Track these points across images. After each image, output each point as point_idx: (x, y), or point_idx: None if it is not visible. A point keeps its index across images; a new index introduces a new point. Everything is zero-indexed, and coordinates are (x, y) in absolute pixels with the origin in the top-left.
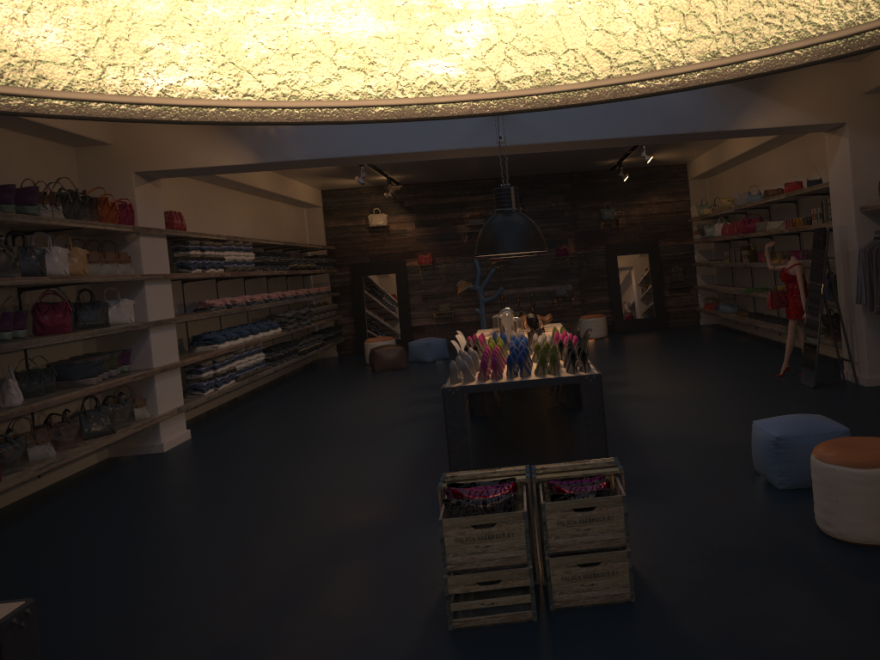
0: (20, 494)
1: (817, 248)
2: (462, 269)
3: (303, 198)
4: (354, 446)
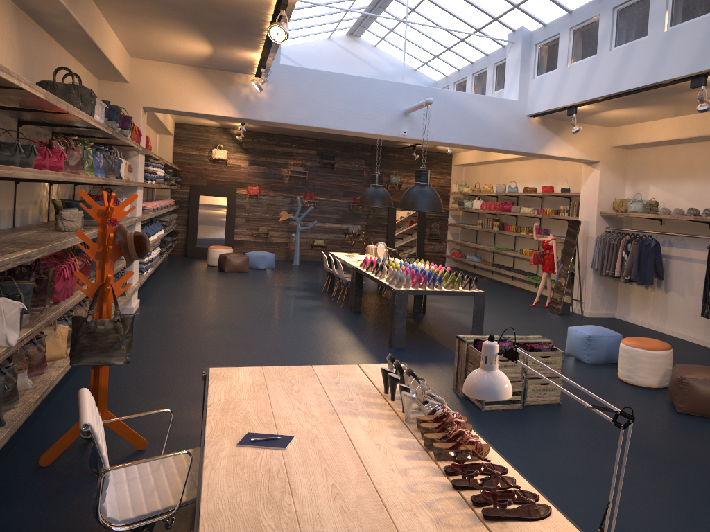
0: None
1: (571, 232)
2: (281, 202)
3: (169, 128)
4: (289, 322)
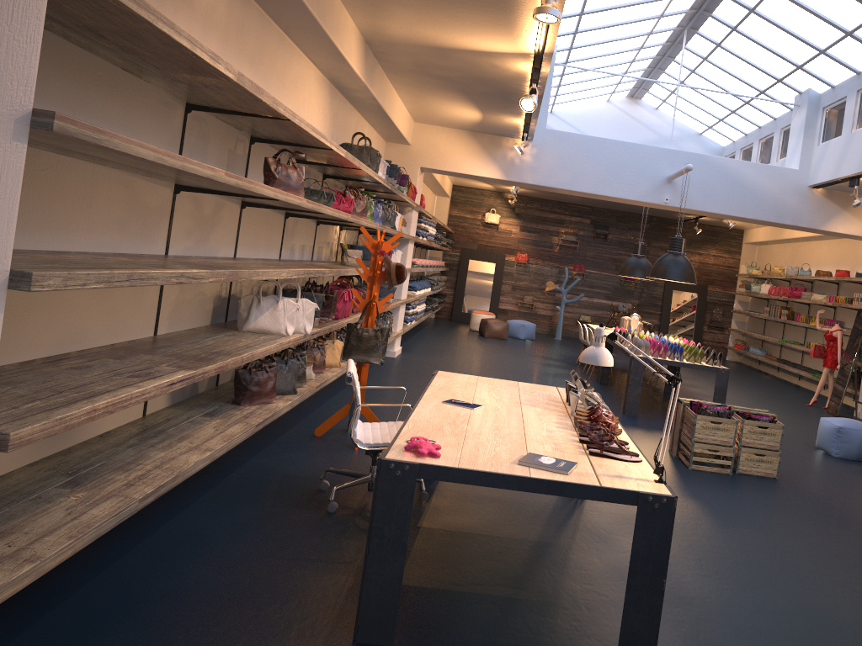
0: None
1: (858, 322)
2: (548, 272)
3: (446, 190)
4: (532, 382)
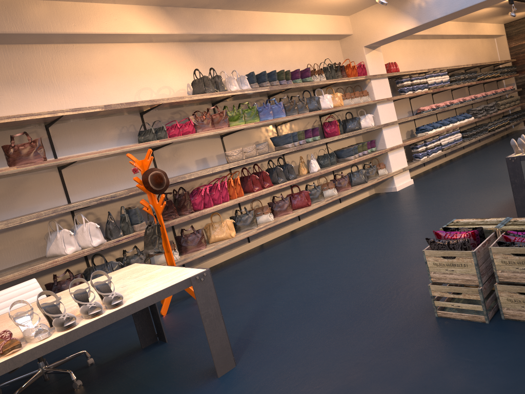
0: (332, 210)
1: None
2: None
3: (489, 33)
4: (484, 191)
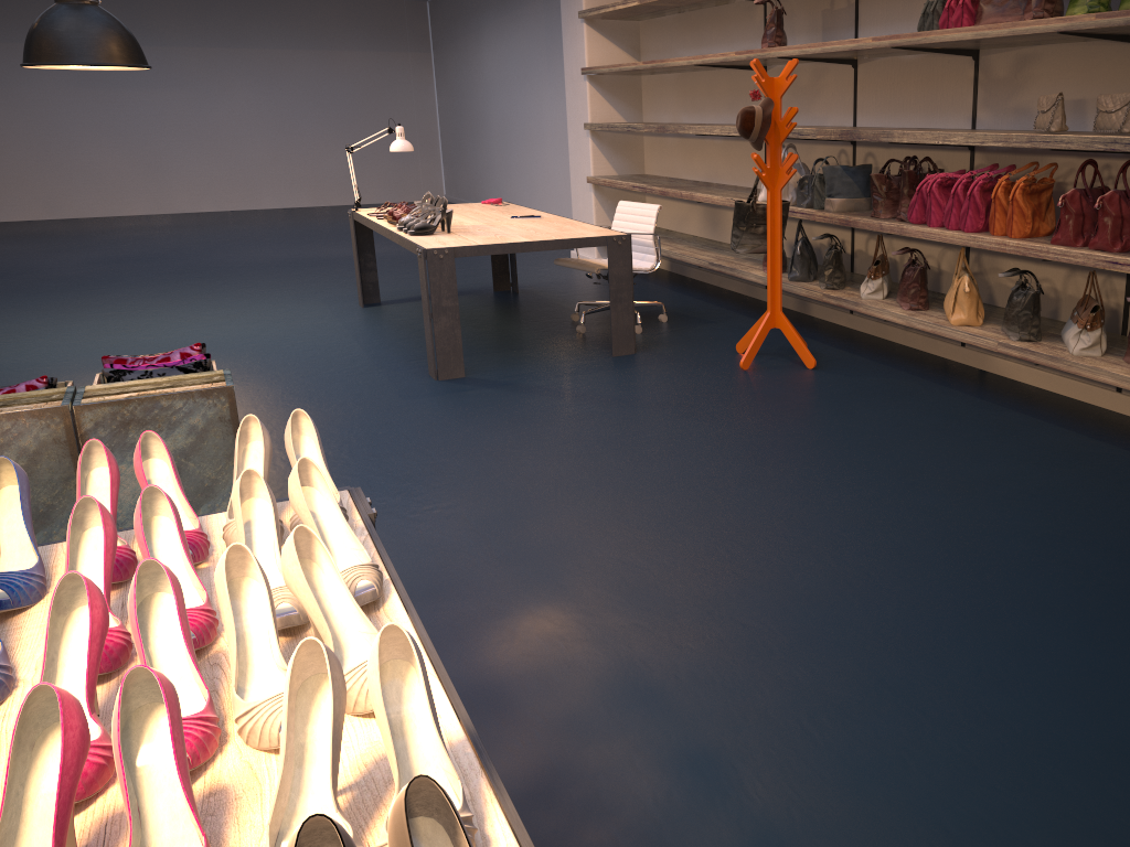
0: None
1: None
2: None
3: None
4: None
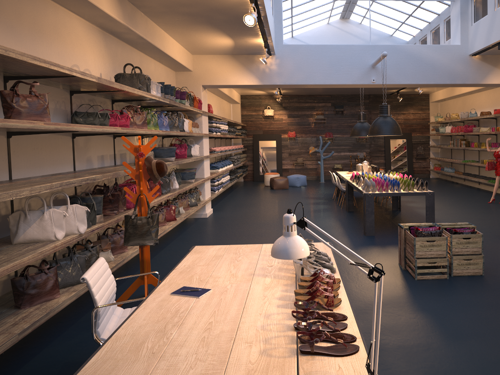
0: None
1: None
2: (310, 140)
3: (235, 99)
4: None
